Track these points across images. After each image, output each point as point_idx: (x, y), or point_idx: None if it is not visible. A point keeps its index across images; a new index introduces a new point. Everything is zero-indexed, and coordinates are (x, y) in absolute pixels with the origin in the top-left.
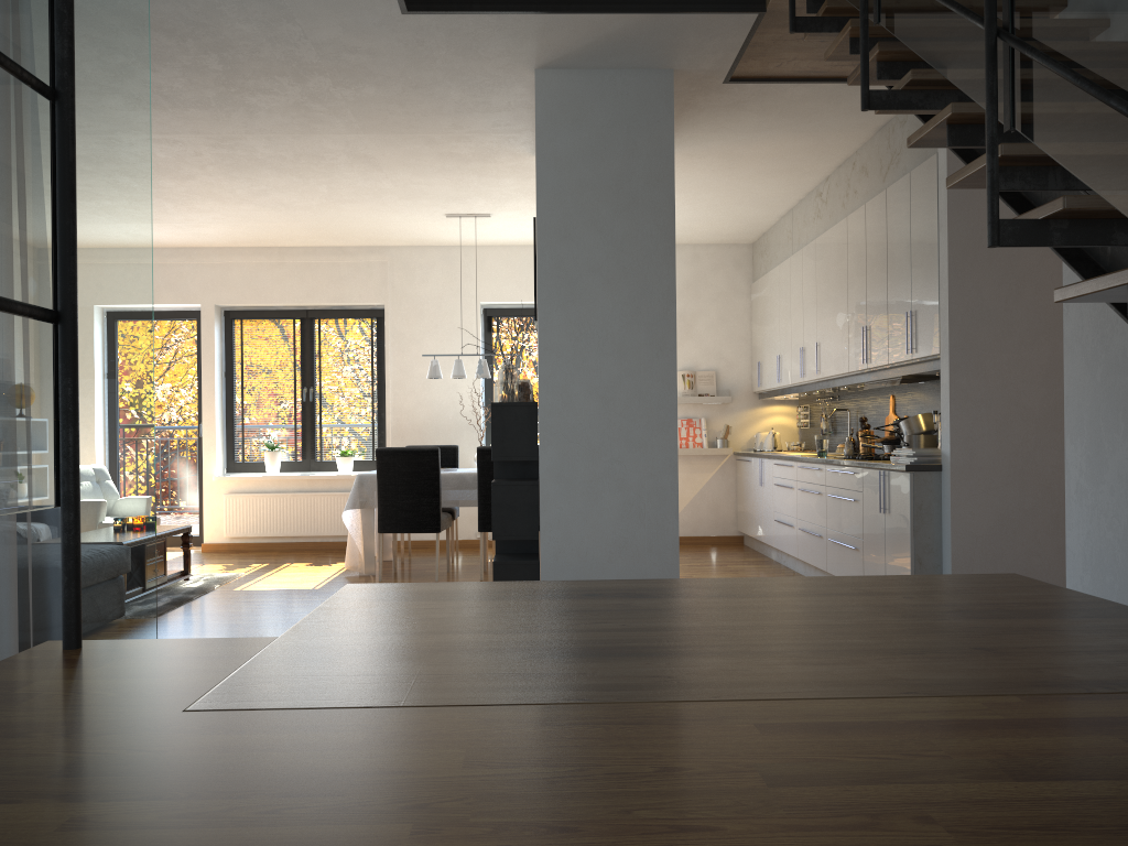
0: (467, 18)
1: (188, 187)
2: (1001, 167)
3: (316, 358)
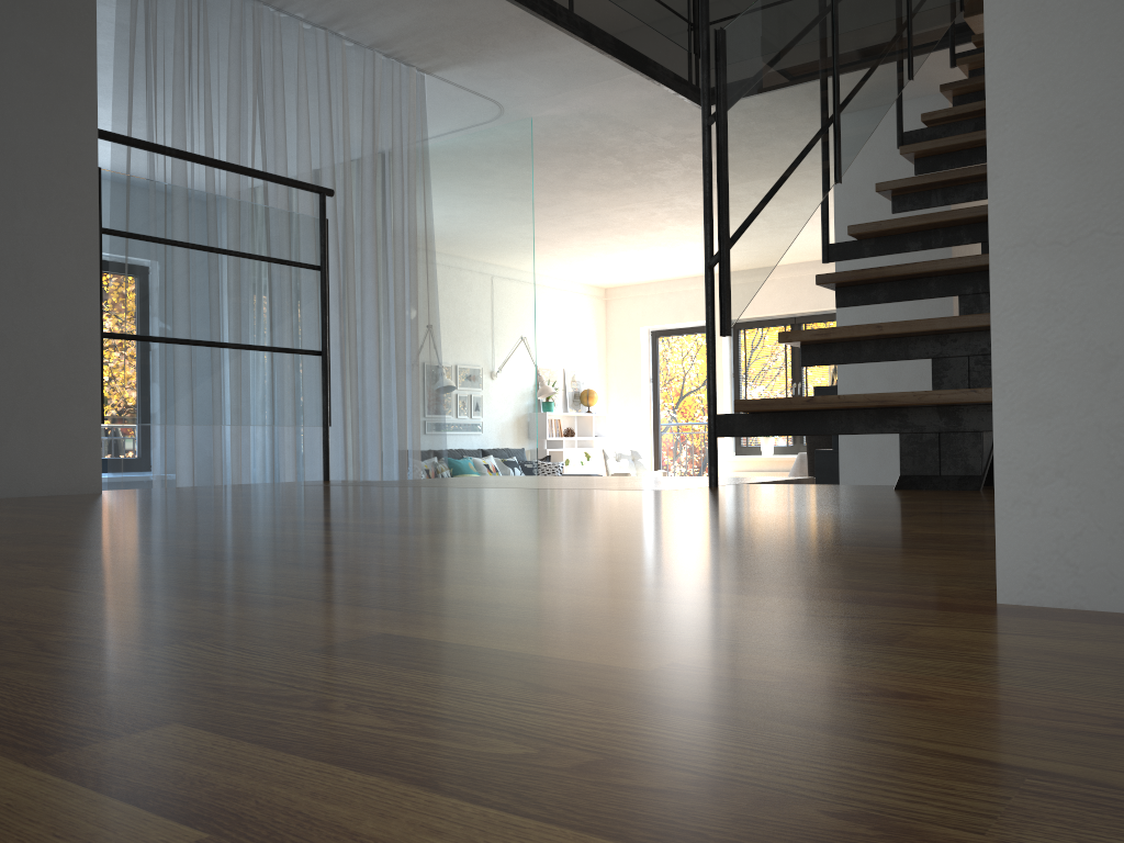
0: None
1: (666, 235)
2: (896, 196)
3: None
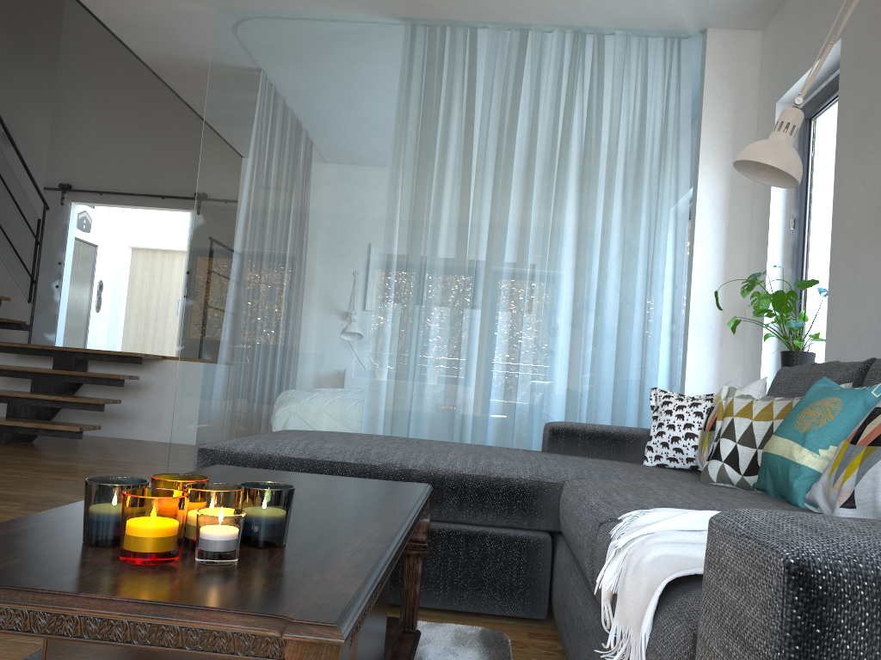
0: None
1: None
2: None
3: None
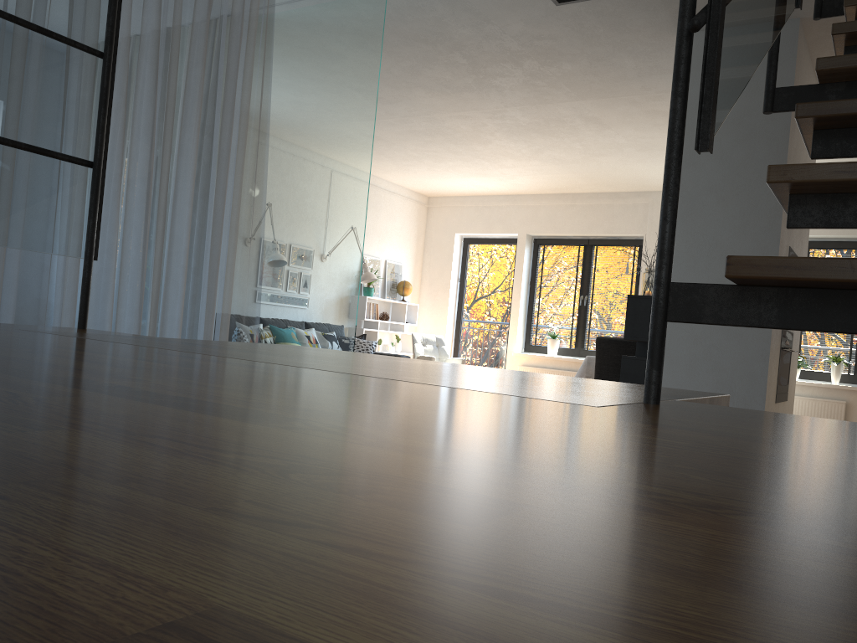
0: (603, 1)
1: (491, 149)
2: (851, 47)
3: (592, 274)
